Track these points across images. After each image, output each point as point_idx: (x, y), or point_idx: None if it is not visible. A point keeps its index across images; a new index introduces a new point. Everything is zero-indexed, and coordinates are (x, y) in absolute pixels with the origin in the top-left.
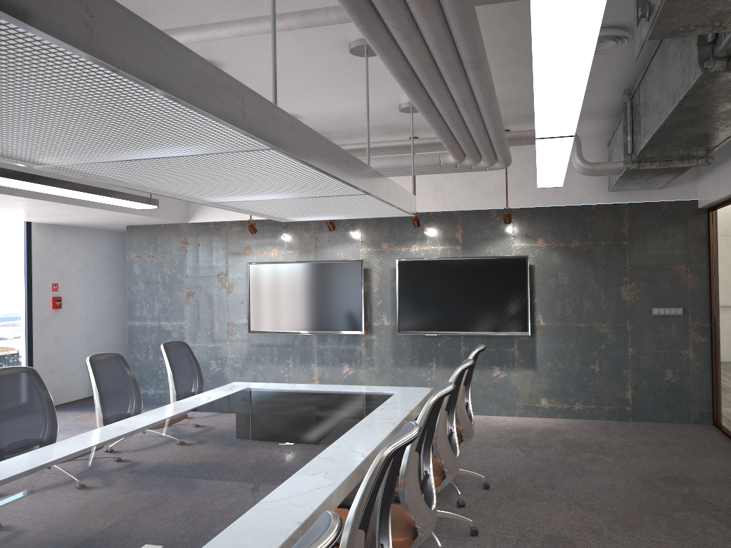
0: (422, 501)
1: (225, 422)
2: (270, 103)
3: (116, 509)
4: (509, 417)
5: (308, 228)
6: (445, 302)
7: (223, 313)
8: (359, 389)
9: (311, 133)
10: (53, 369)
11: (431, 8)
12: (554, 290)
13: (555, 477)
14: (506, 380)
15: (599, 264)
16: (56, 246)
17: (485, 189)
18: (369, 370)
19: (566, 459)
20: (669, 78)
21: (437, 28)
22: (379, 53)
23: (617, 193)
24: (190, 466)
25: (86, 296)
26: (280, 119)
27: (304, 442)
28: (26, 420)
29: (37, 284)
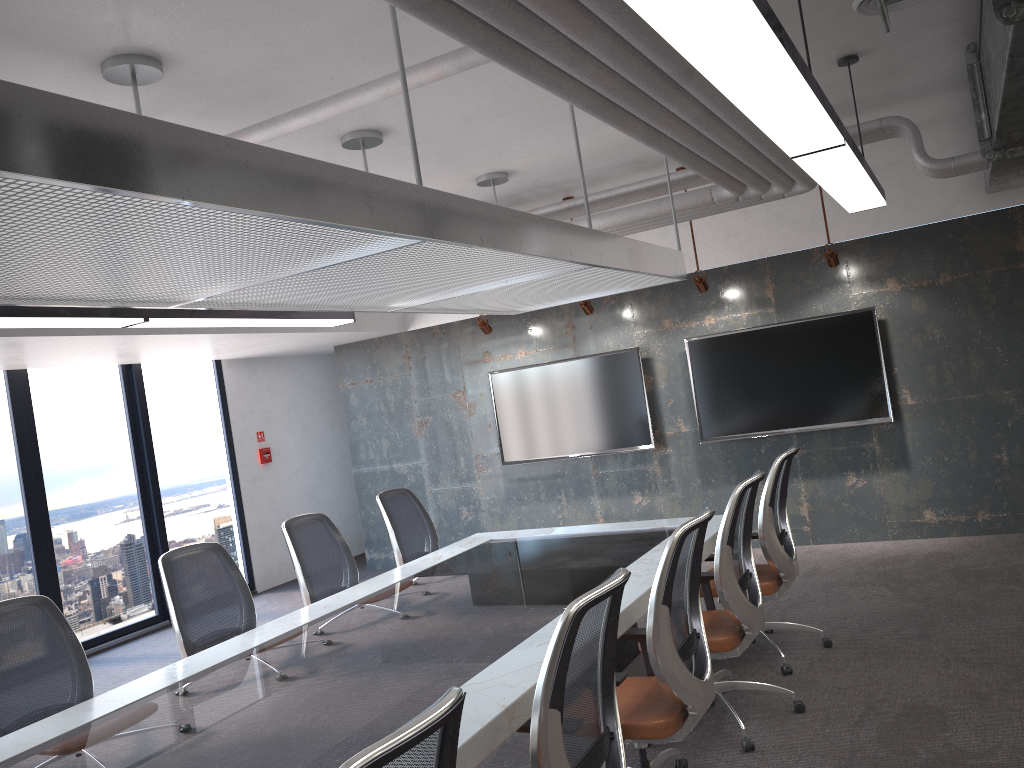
0: (683, 669)
1: (451, 588)
2: (410, 185)
3: (297, 705)
4: (879, 543)
5: (561, 315)
6: (762, 390)
7: (468, 443)
8: (635, 526)
9: (483, 207)
10: (273, 539)
11: (586, 26)
12: (922, 350)
13: (933, 622)
14: (867, 490)
15: (986, 303)
16: (255, 385)
17: (799, 221)
18: (669, 497)
19: (955, 595)
20: (996, 29)
21: (608, 46)
22: (548, 89)
23: (1001, 194)
24: (394, 646)
25: (299, 442)
26: (430, 201)
27: (541, 604)
28: (217, 607)
29: (238, 435)
